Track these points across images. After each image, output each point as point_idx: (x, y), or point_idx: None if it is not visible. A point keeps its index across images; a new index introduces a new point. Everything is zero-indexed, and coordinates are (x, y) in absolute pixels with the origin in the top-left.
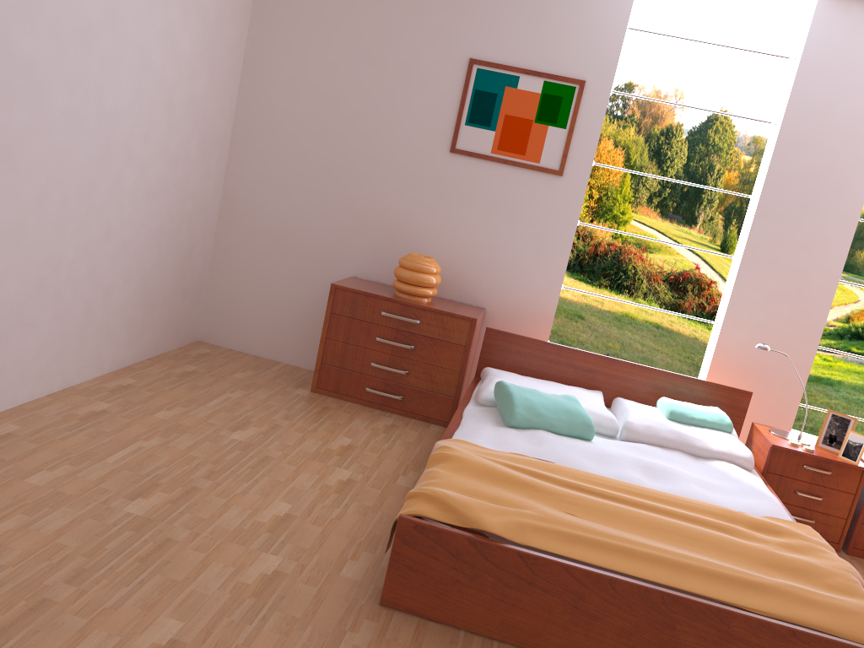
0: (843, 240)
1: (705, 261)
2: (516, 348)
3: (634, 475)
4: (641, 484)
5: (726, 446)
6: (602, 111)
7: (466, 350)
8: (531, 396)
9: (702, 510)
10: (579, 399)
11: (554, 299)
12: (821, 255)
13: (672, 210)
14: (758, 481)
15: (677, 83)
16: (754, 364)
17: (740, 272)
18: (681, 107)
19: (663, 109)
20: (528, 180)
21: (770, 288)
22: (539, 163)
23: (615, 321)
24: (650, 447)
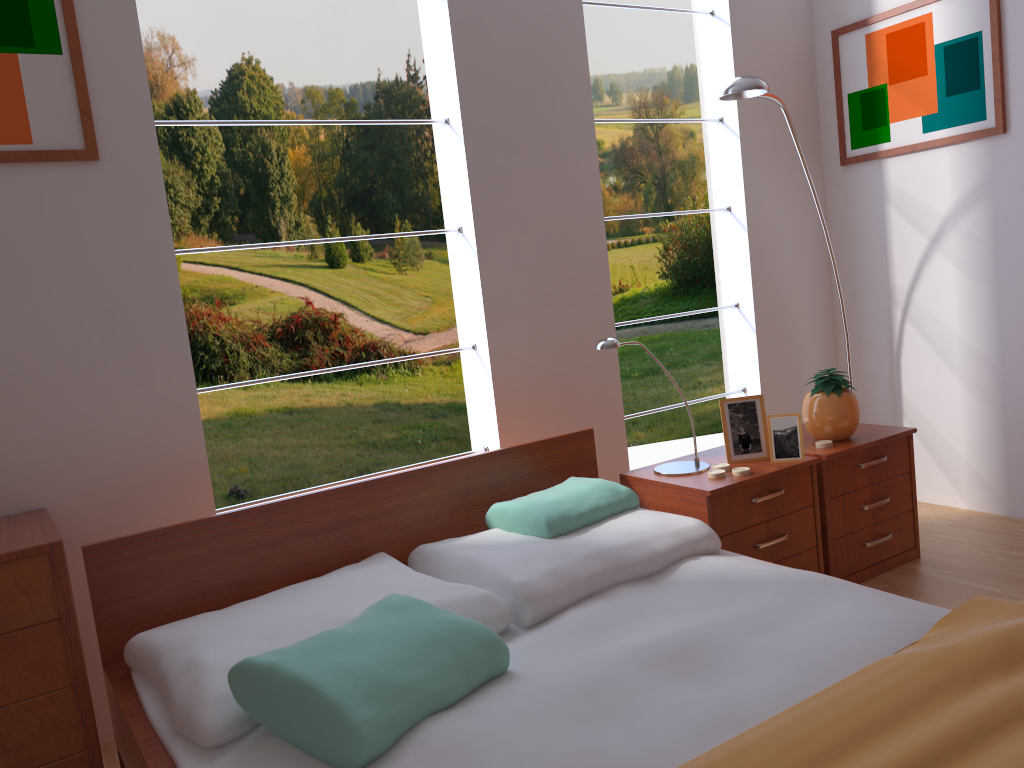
0: (587, 154)
1: (316, 288)
2: (175, 556)
3: (693, 697)
4: (743, 712)
5: (671, 533)
6: (128, 4)
7: (66, 627)
8: (345, 655)
9: (922, 693)
10: (386, 592)
11: (193, 420)
12: (571, 185)
13: (236, 229)
14: (763, 562)
15: (160, 26)
16: (553, 387)
17: (481, 248)
18: (182, 64)
19: (155, 71)
20: (22, 187)
21: (529, 260)
22: (32, 143)
23: (224, 430)
24: (592, 609)
